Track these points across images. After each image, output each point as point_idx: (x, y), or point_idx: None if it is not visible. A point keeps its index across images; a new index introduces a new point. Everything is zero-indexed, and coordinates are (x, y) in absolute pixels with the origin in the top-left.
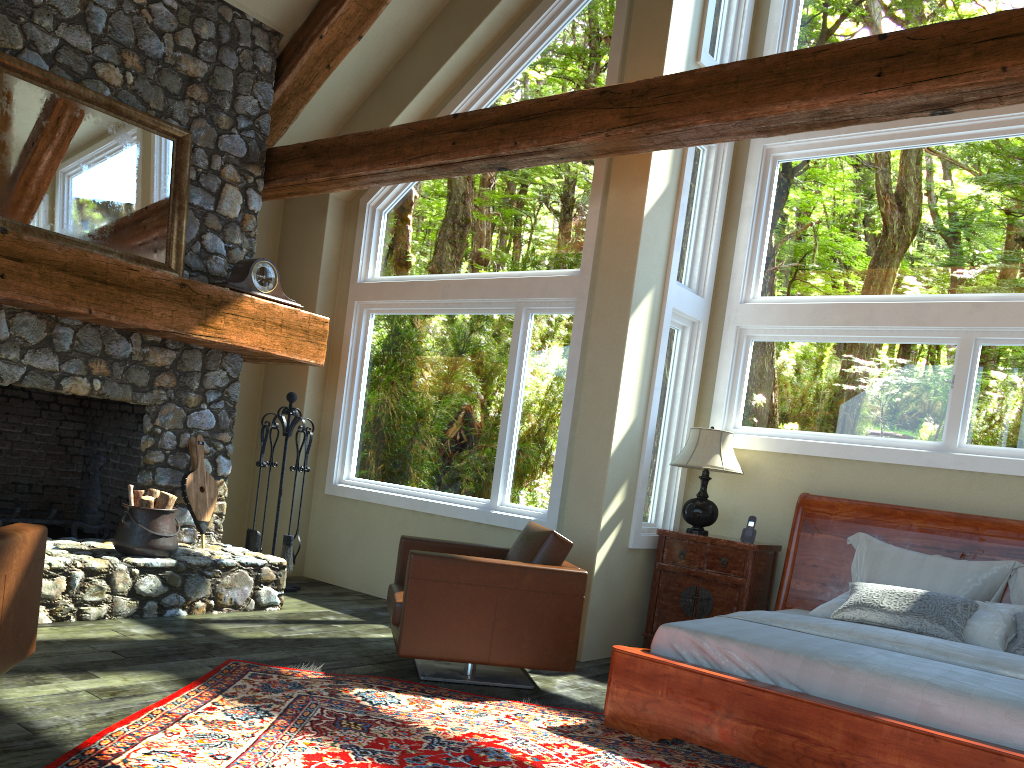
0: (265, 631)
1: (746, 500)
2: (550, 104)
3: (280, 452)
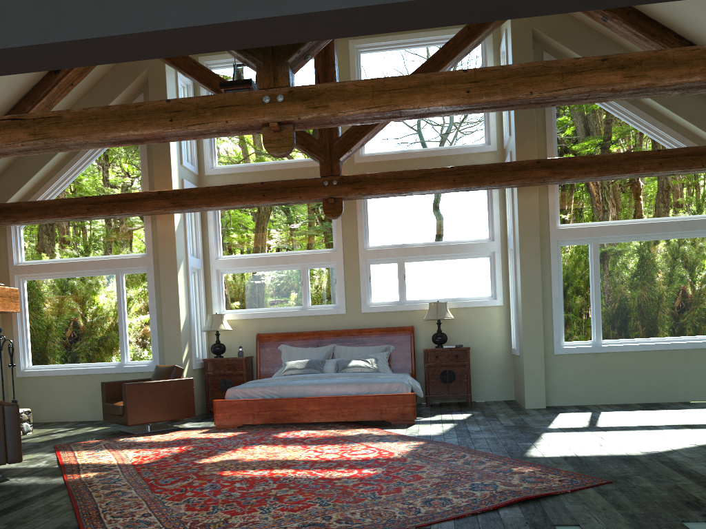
0: (45, 438)
1: (235, 340)
2: (135, 196)
3: None
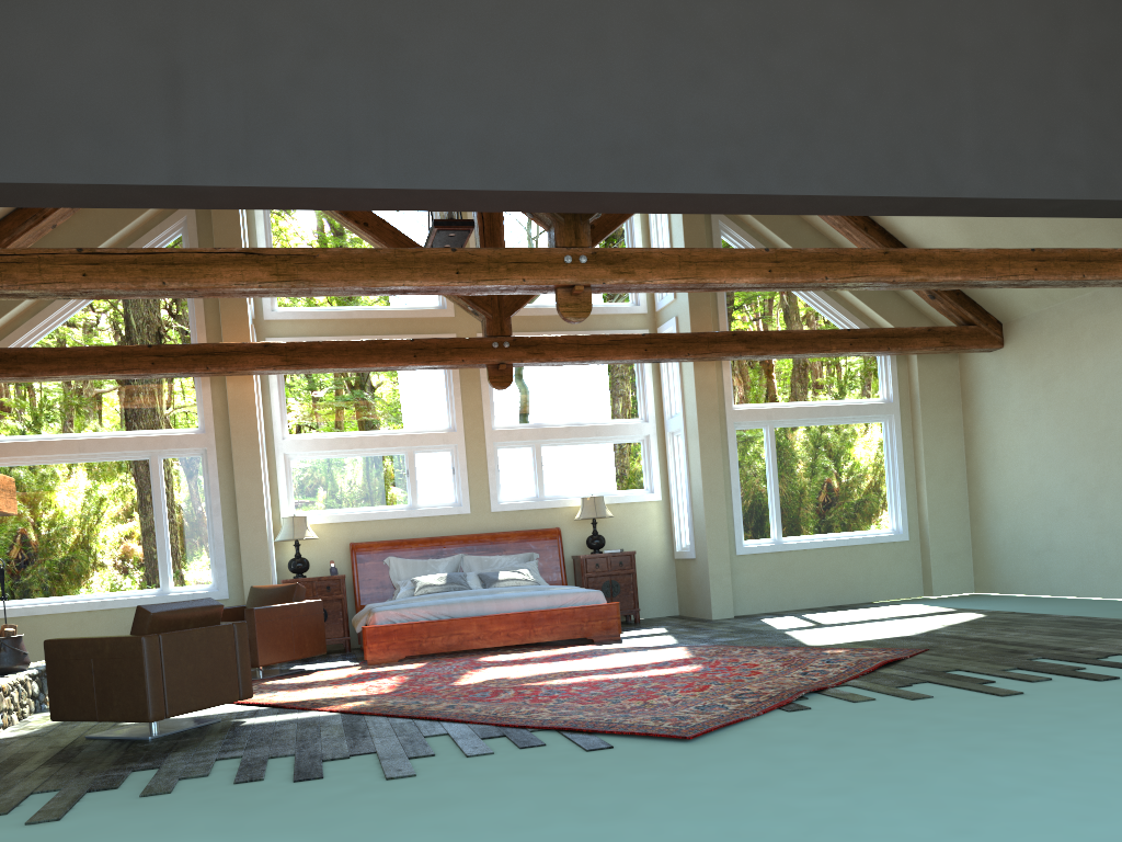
0: None
1: (314, 553)
2: (229, 347)
3: None
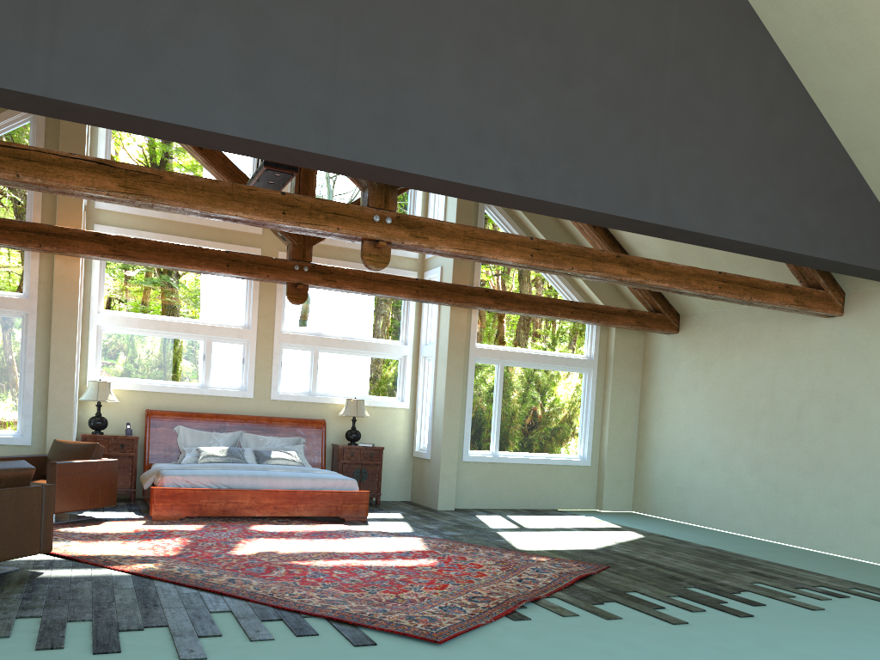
0: None
1: (113, 414)
2: (63, 231)
3: None
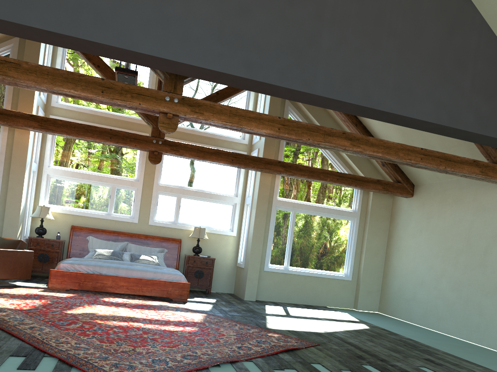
0: None
1: (52, 227)
2: (11, 112)
3: None
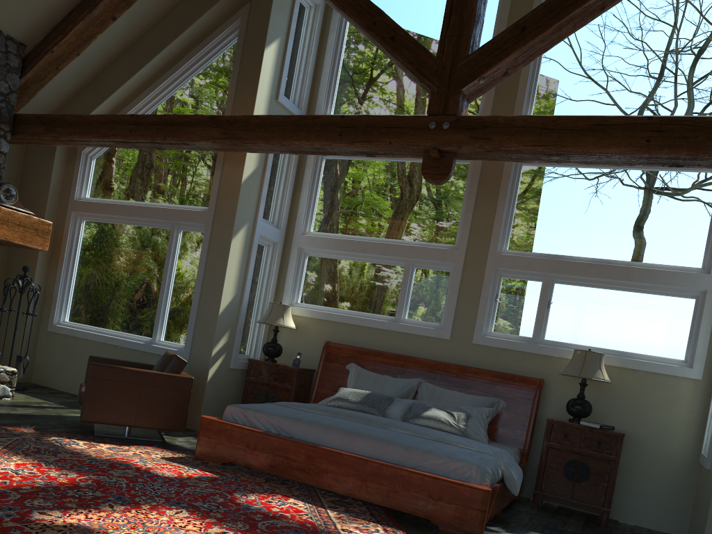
0: (0, 410)
1: (300, 344)
2: (185, 119)
3: (18, 303)
